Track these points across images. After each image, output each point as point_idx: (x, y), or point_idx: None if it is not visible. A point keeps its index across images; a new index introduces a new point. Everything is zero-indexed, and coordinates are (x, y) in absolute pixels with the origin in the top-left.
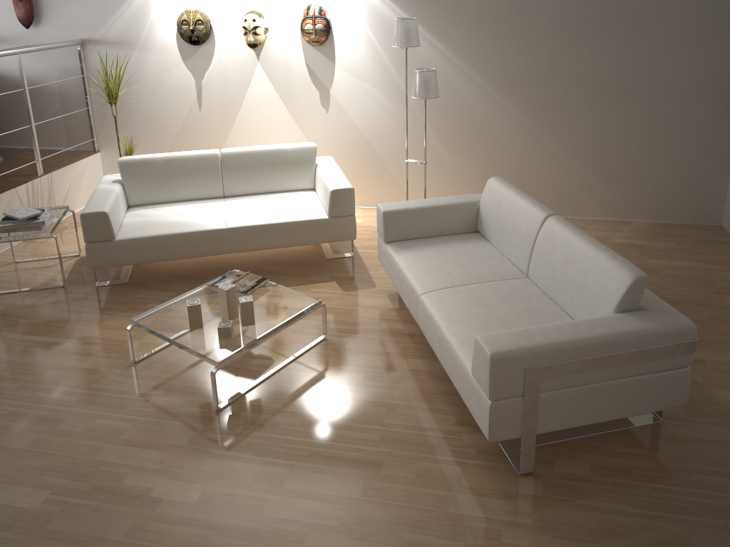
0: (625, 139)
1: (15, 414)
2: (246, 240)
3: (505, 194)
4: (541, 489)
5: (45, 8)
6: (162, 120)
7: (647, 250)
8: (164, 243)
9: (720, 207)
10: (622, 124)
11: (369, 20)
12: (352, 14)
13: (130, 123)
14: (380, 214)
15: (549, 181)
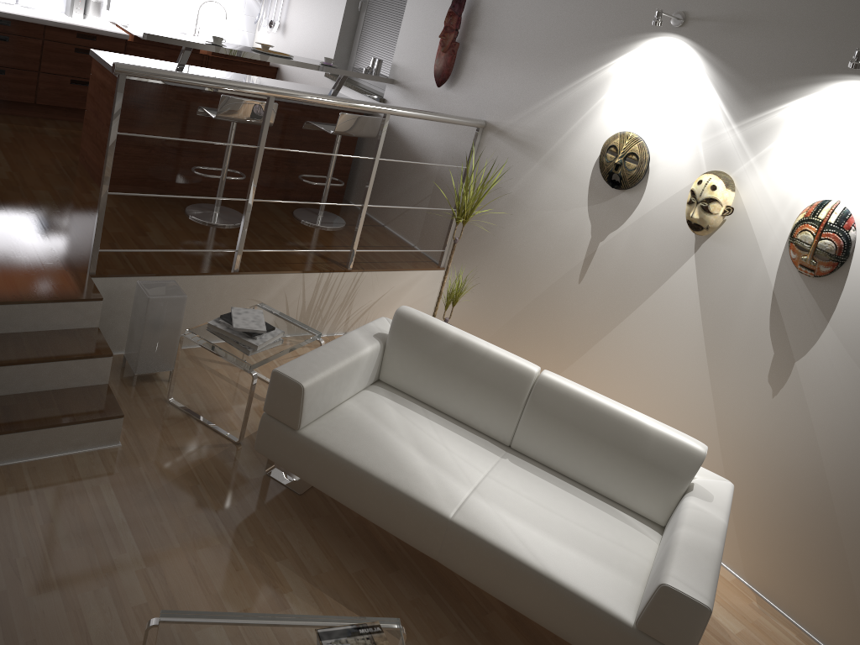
0: None
1: None
2: (471, 560)
3: None
4: None
5: (467, 69)
6: (527, 270)
7: None
8: (354, 479)
9: None
10: None
11: None
12: None
13: (490, 252)
14: None
15: None
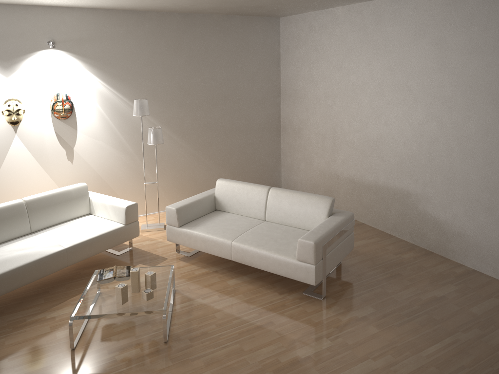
0: (239, 154)
1: None
2: (79, 253)
3: (235, 184)
4: (333, 299)
5: None
6: None
7: None
8: (24, 271)
9: (279, 180)
10: (237, 146)
11: (100, 101)
12: (88, 98)
13: None
14: (172, 211)
15: (207, 183)
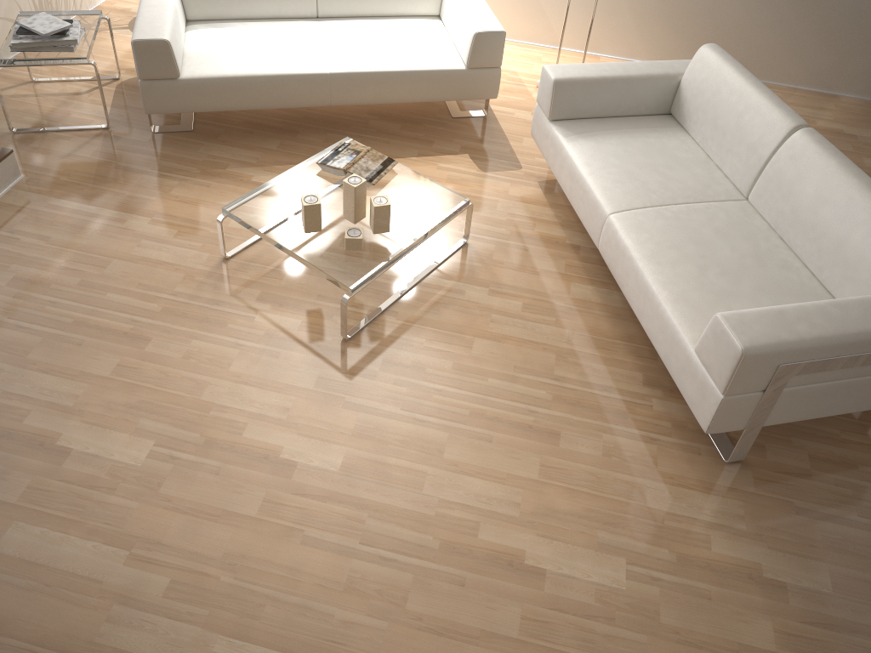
0: None
1: (85, 325)
2: (355, 90)
3: (729, 76)
4: (752, 484)
5: None
6: None
7: (861, 143)
8: (246, 87)
9: None
10: None
11: None
12: None
13: None
14: (548, 81)
15: (747, 32)
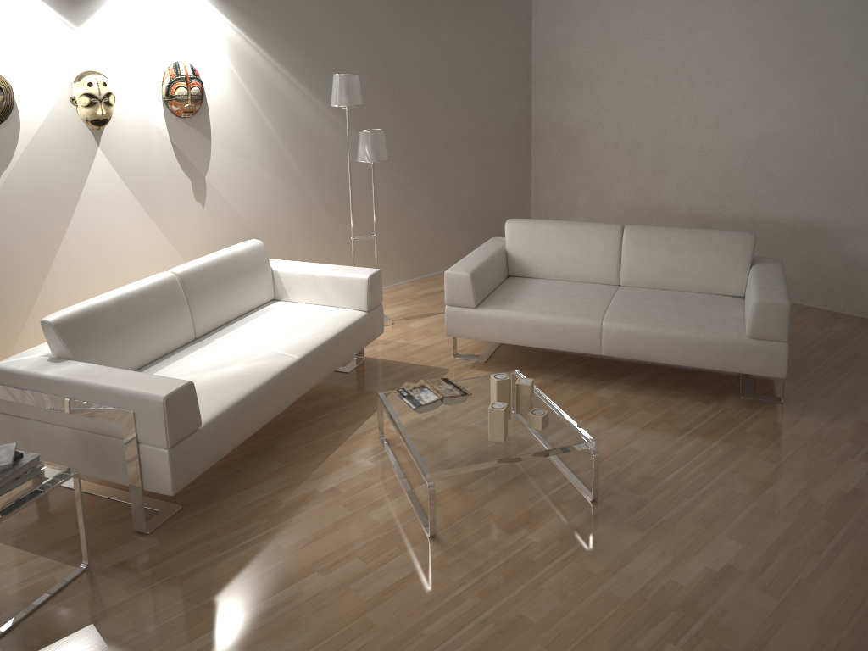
0: (472, 185)
1: None
2: (317, 368)
3: (548, 227)
4: (800, 401)
5: None
6: None
7: None
8: (251, 406)
9: None
10: (469, 172)
11: (250, 81)
12: (230, 74)
13: None
14: (463, 278)
15: (425, 240)
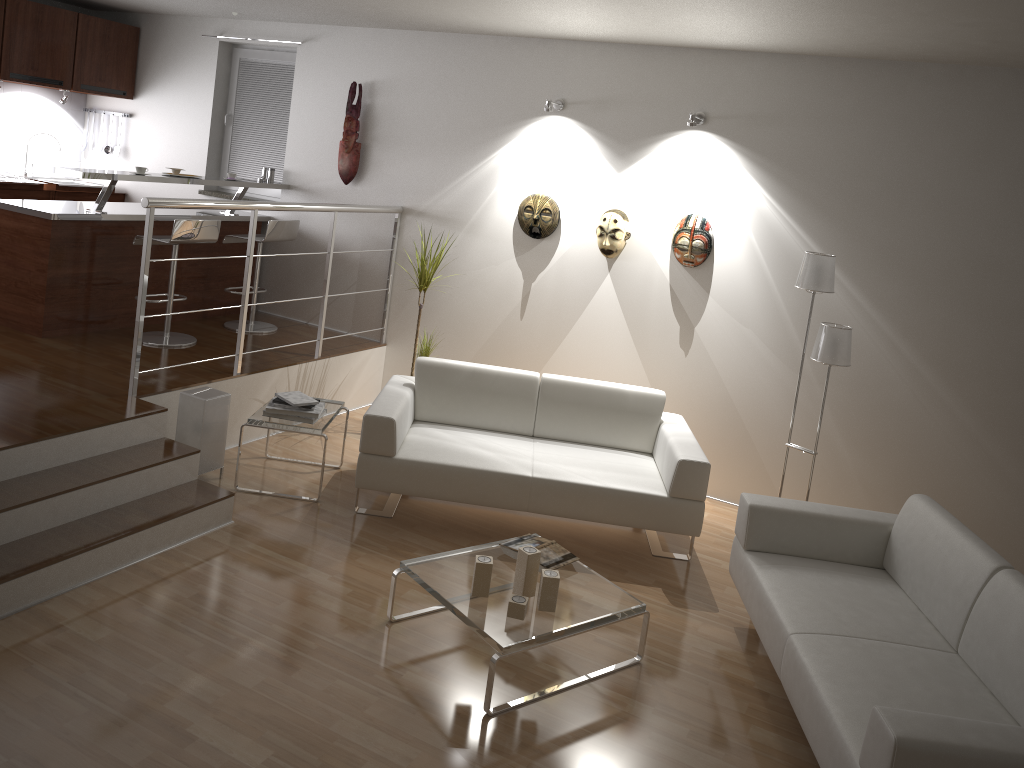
0: None
1: (244, 643)
2: (553, 499)
3: (935, 521)
4: None
5: (372, 164)
6: (471, 322)
7: None
8: (451, 476)
9: None
10: None
11: (766, 247)
12: (744, 235)
13: (431, 317)
14: (744, 506)
15: (1000, 526)
